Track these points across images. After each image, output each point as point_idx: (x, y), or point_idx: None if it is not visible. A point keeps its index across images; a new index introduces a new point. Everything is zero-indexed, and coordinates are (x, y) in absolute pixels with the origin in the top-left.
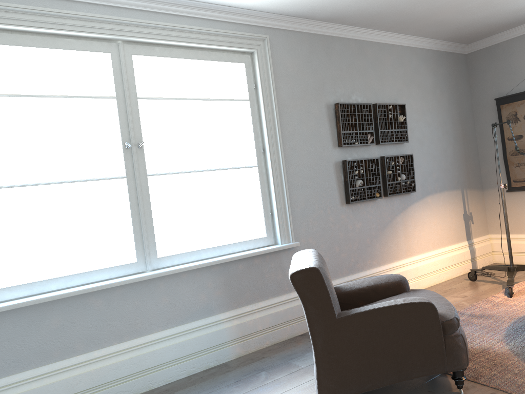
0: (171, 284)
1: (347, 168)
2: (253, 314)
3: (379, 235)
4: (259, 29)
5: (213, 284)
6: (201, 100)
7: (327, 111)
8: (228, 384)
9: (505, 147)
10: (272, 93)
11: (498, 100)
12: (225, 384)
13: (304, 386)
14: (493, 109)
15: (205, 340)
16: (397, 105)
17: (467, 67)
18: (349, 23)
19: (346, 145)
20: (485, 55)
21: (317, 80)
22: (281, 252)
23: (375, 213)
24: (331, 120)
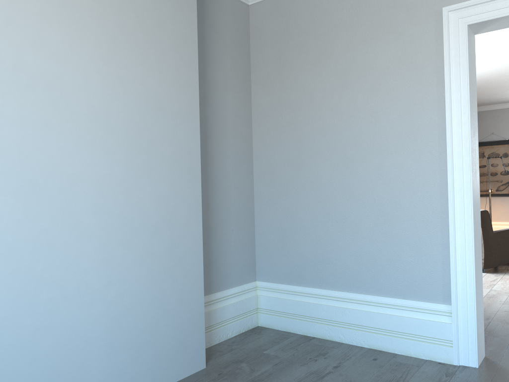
0: None
1: None
2: None
3: None
4: None
5: None
6: None
7: None
8: None
9: None
10: None
11: None
12: None
13: None
14: None
15: None
16: None
17: None
18: None
19: None
20: None
21: None
22: None
23: None
24: None
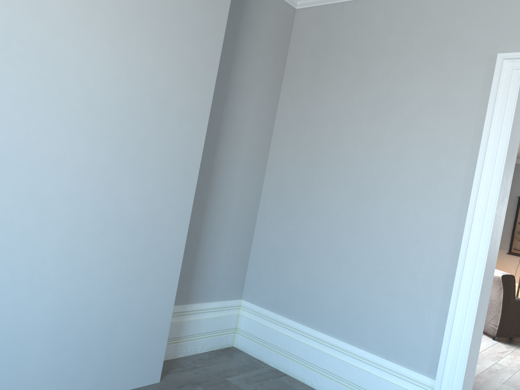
0: None
1: None
2: None
3: None
4: None
5: None
6: None
7: None
8: None
9: (515, 227)
10: None
11: (519, 198)
12: None
13: None
14: (514, 202)
15: None
16: None
17: None
18: None
19: None
20: None
21: None
22: None
23: None
24: None
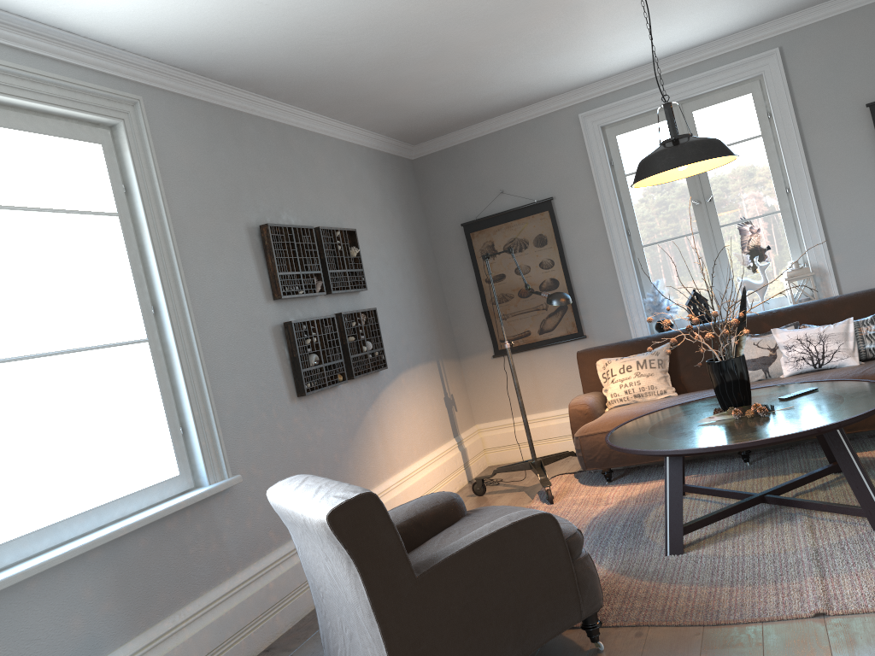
0: (6, 612)
1: (294, 334)
2: (178, 634)
3: (350, 446)
4: (122, 84)
5: (94, 590)
6: (25, 210)
7: (250, 238)
8: None
9: (483, 293)
10: (161, 202)
11: (466, 226)
12: None
13: None
14: (460, 239)
15: None
16: (345, 231)
17: (416, 179)
18: (268, 93)
19: (288, 296)
20: (440, 161)
21: (227, 184)
22: (210, 499)
23: (339, 409)
24: (258, 254)
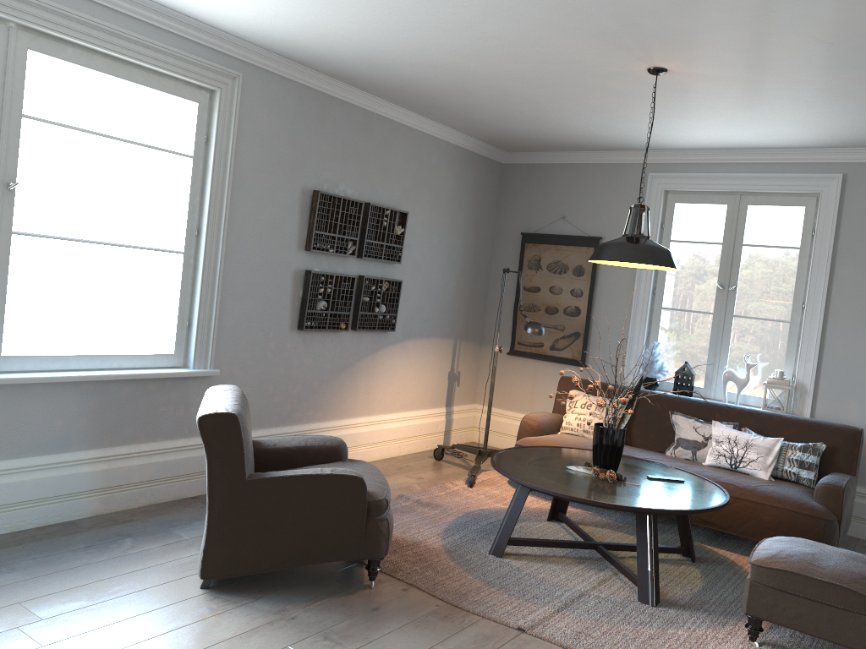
0: (14, 398)
1: (310, 281)
2: (129, 459)
3: (333, 380)
4: (231, 60)
5: (79, 408)
6: (121, 140)
7: (302, 198)
8: (74, 549)
9: (518, 297)
10: (229, 155)
11: (525, 236)
12: (70, 548)
13: (183, 561)
14: (517, 244)
15: (49, 485)
16: (398, 211)
17: (500, 181)
18: (360, 87)
19: (317, 251)
20: (524, 173)
21: (297, 151)
22: (190, 379)
23: (333, 350)
24: (304, 212)
